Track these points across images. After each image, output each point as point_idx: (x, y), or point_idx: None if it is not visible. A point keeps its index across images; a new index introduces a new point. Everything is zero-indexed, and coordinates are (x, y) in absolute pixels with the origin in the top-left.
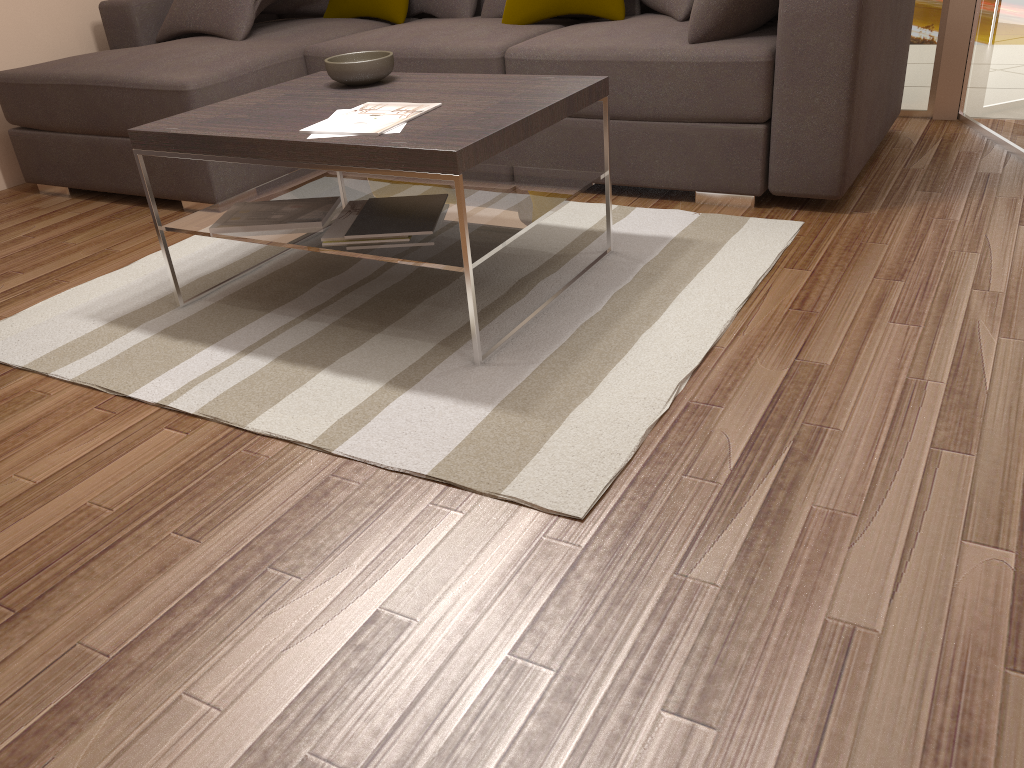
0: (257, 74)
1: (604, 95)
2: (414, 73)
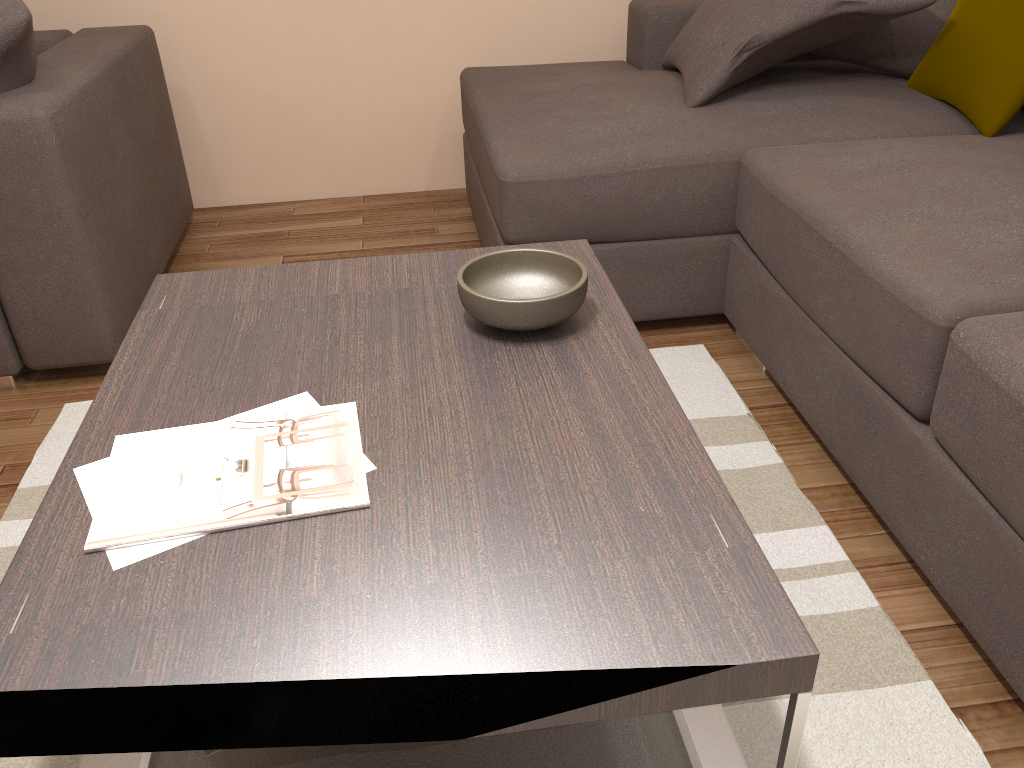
0: (633, 176)
1: (779, 691)
2: (629, 331)
